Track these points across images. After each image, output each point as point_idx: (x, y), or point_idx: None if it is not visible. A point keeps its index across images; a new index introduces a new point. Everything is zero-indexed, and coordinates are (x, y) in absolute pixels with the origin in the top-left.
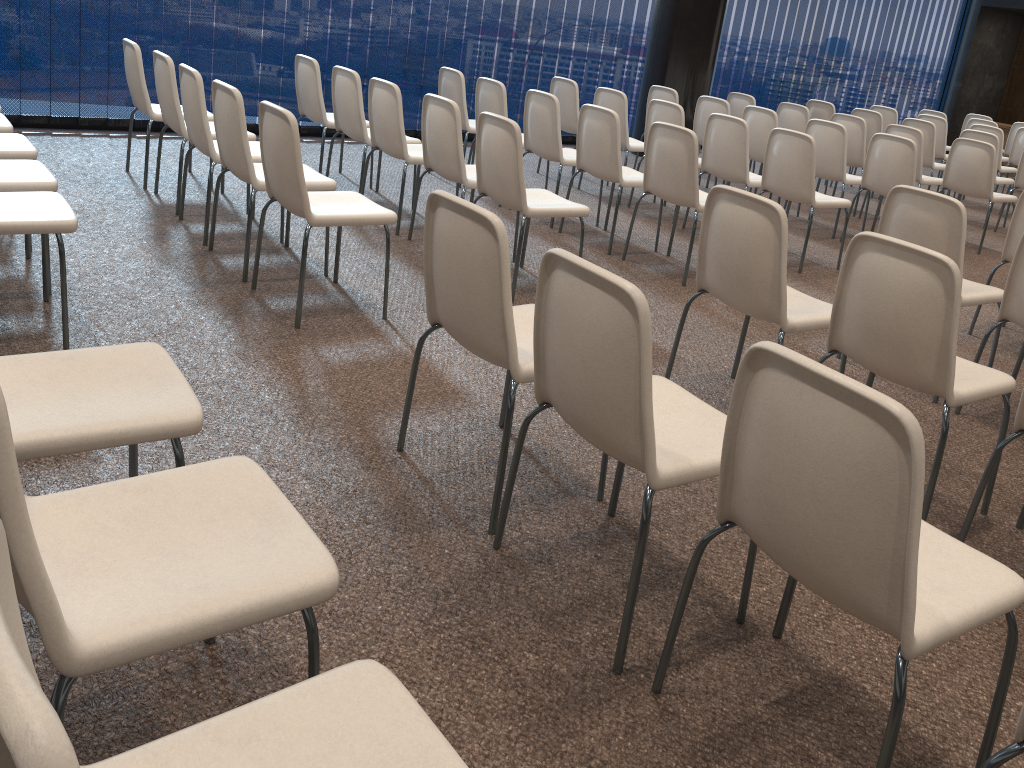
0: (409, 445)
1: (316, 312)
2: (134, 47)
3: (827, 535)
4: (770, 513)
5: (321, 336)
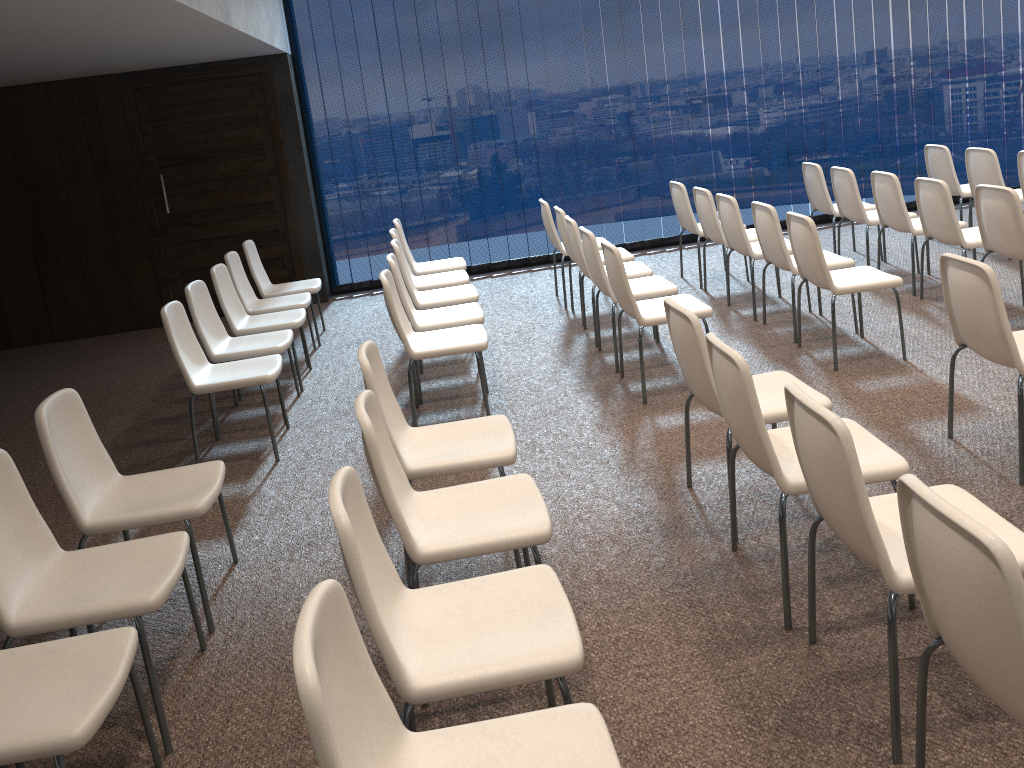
0: (697, 483)
1: (663, 391)
2: (544, 205)
3: (831, 508)
4: (814, 498)
5: (660, 409)
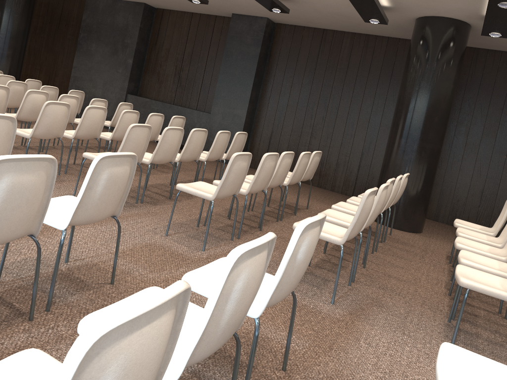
0: None
1: None
2: None
3: None
4: None
5: None
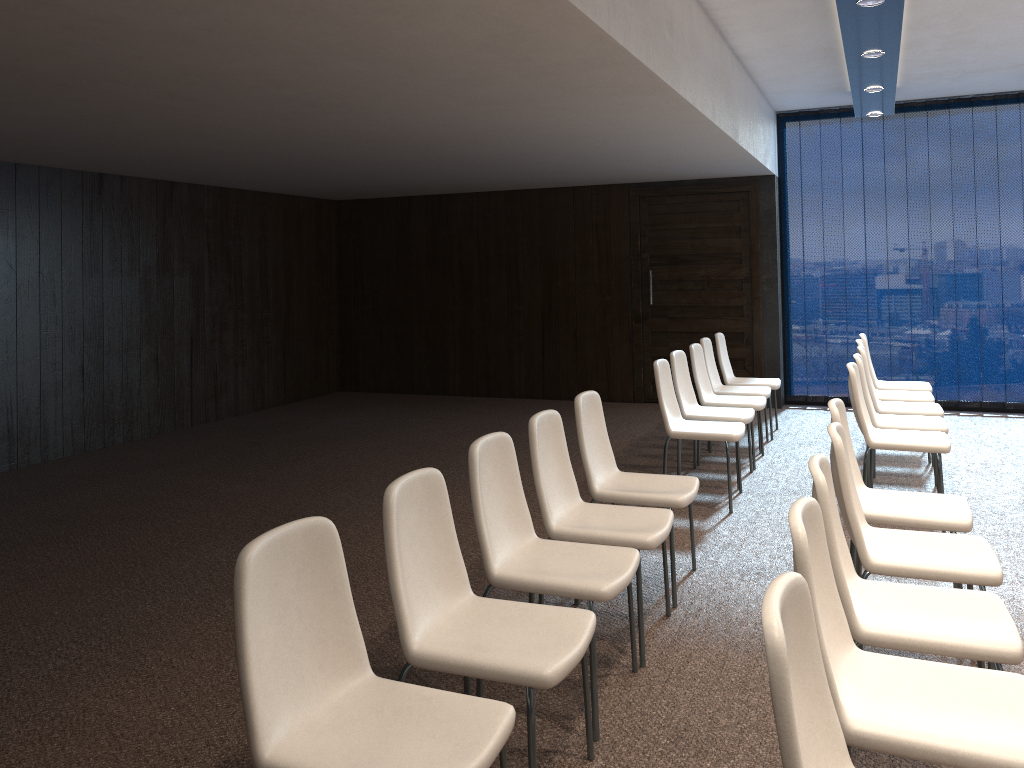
0: None
1: None
2: None
3: None
4: None
5: None
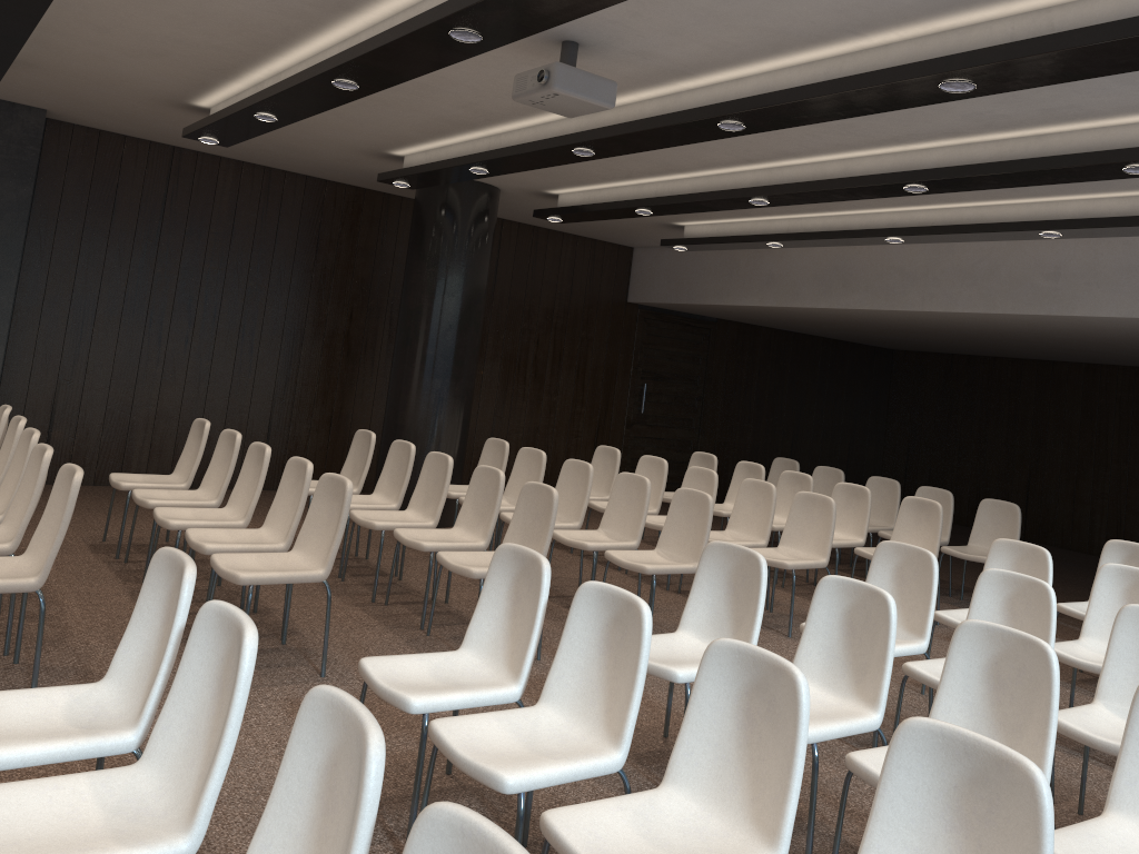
0: None
1: None
2: None
3: None
4: None
5: None
